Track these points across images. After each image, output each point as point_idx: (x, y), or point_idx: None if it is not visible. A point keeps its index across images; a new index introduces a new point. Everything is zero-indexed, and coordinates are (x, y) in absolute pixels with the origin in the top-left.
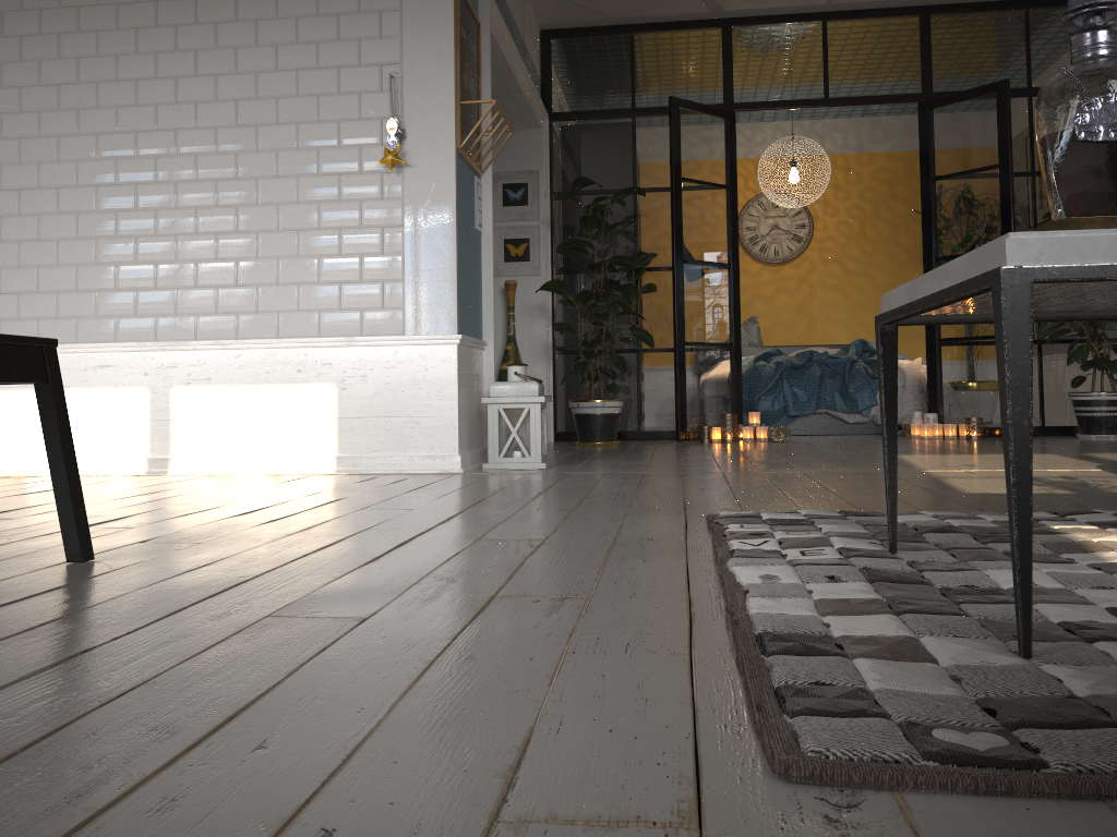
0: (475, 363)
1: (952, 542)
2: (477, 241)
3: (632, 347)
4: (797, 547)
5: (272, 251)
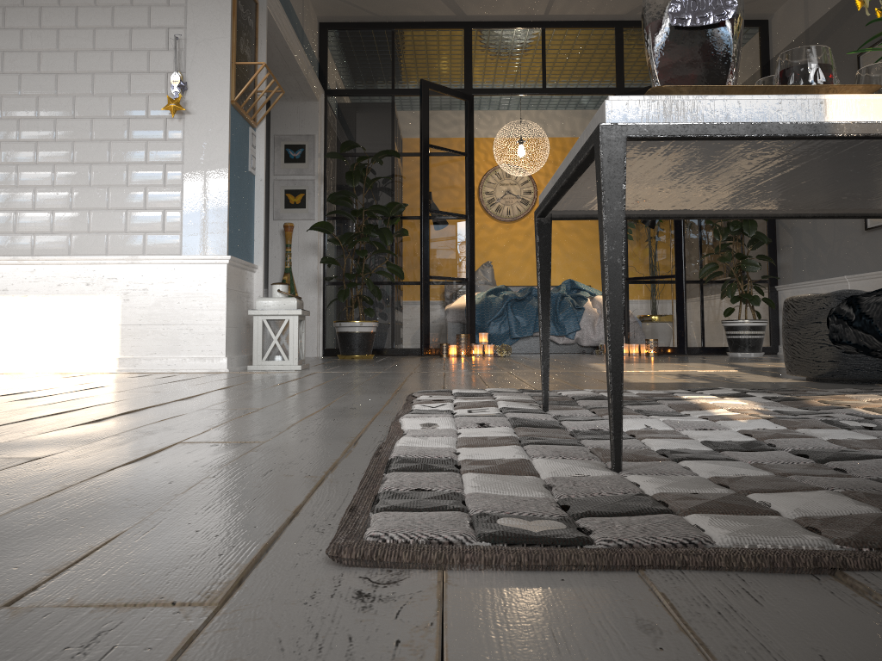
0: (245, 282)
1: (598, 405)
2: (250, 181)
3: (388, 280)
4: (468, 408)
5: (66, 181)
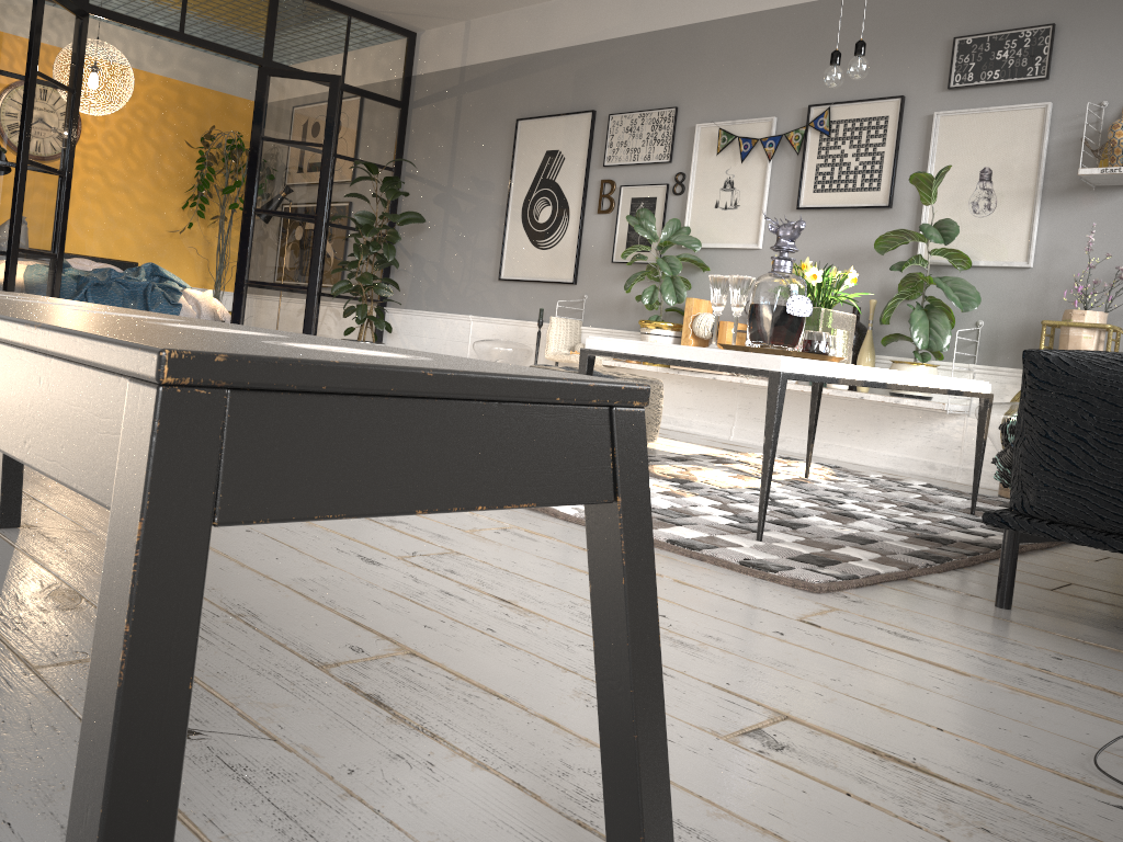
0: None
1: None
2: None
3: None
4: None
5: None
